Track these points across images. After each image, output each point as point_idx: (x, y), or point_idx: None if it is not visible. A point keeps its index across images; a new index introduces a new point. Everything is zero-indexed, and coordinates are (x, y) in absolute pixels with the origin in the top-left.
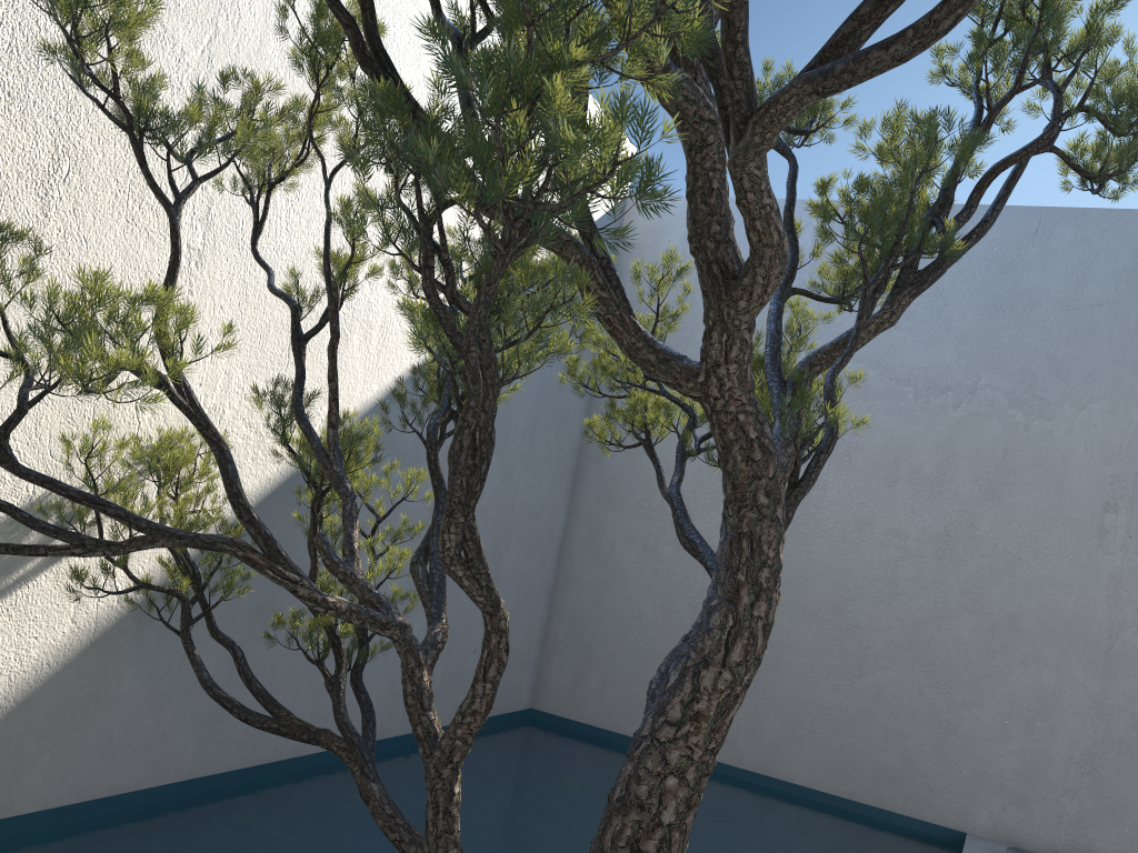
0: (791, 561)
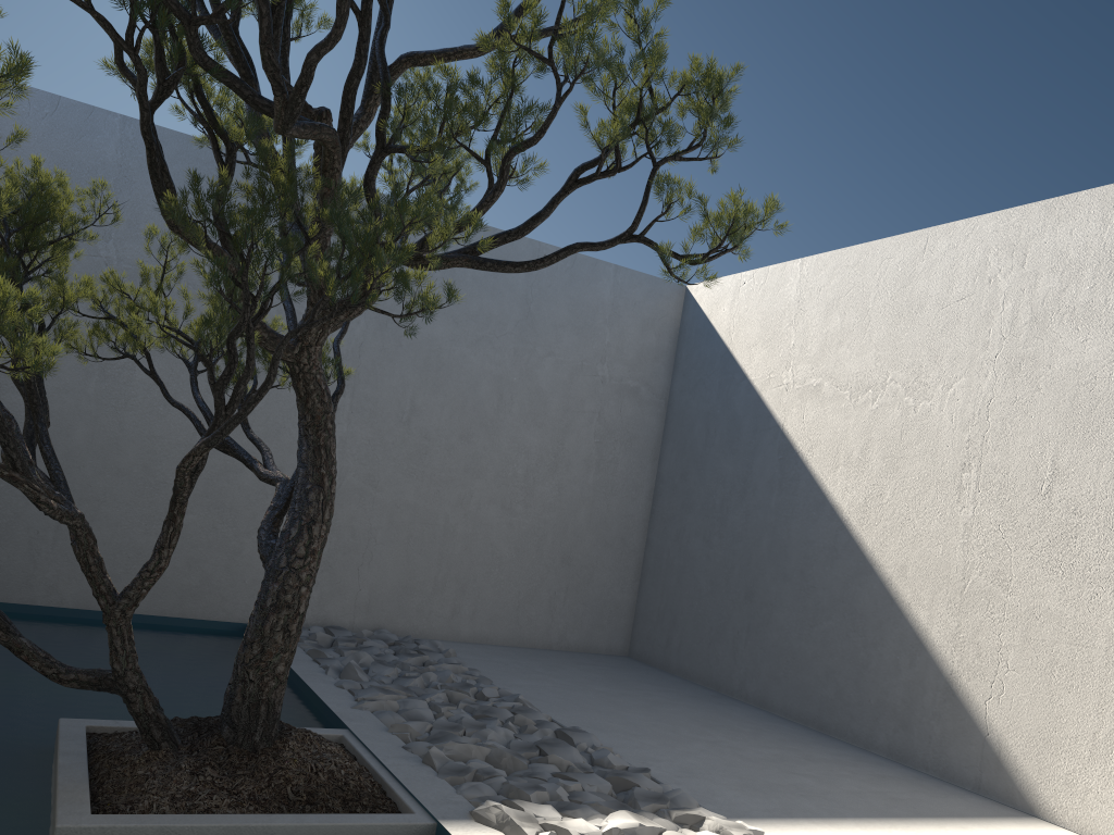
0: (106, 430)
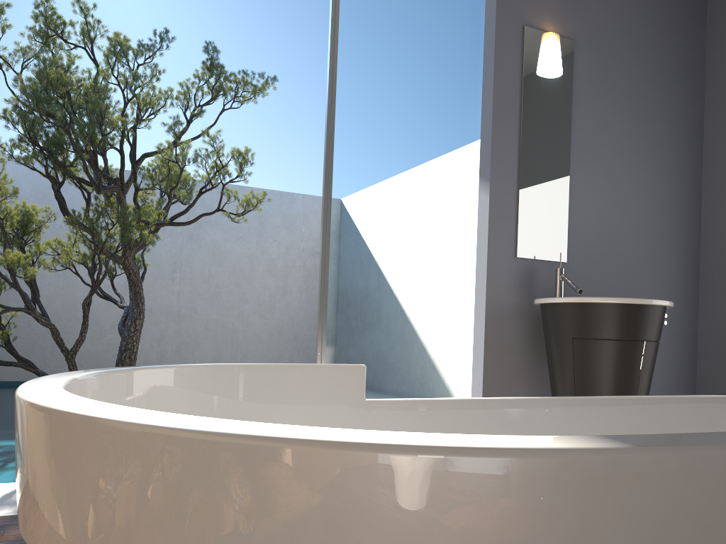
0: (69, 301)
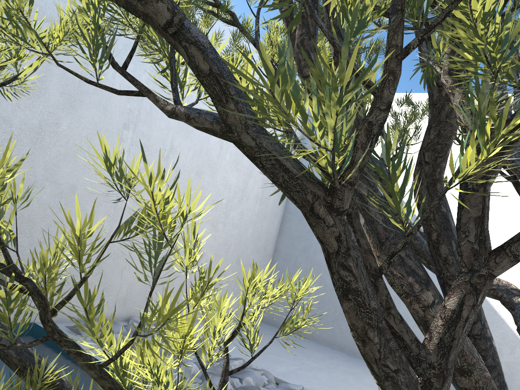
0: None
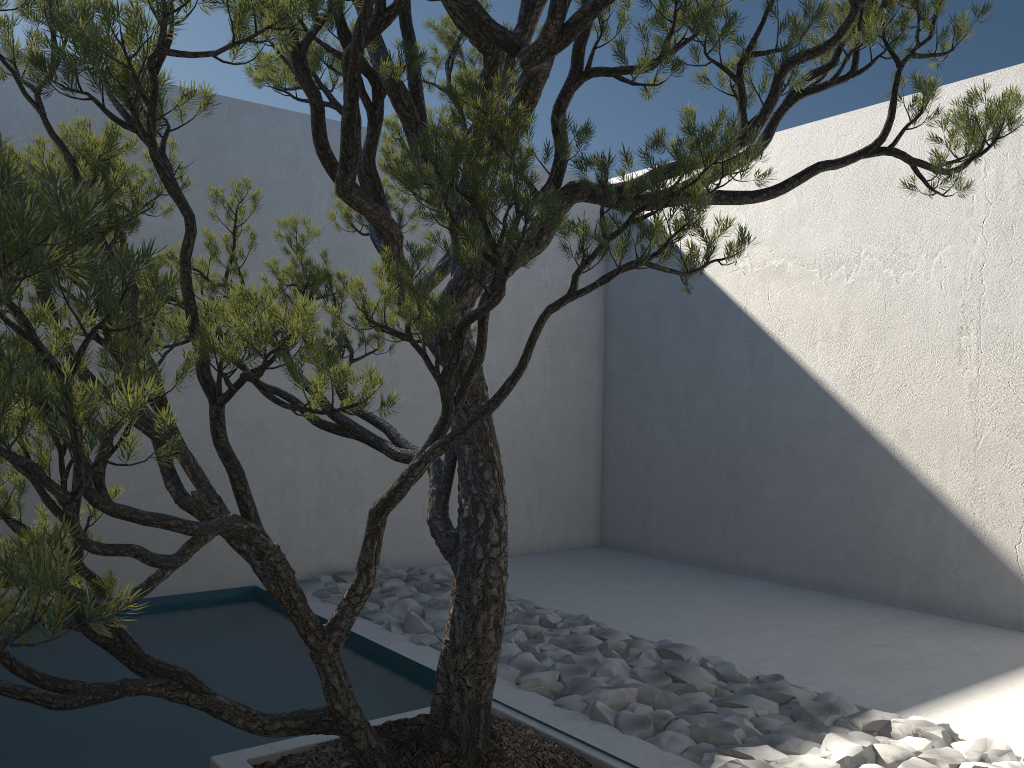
0: None
